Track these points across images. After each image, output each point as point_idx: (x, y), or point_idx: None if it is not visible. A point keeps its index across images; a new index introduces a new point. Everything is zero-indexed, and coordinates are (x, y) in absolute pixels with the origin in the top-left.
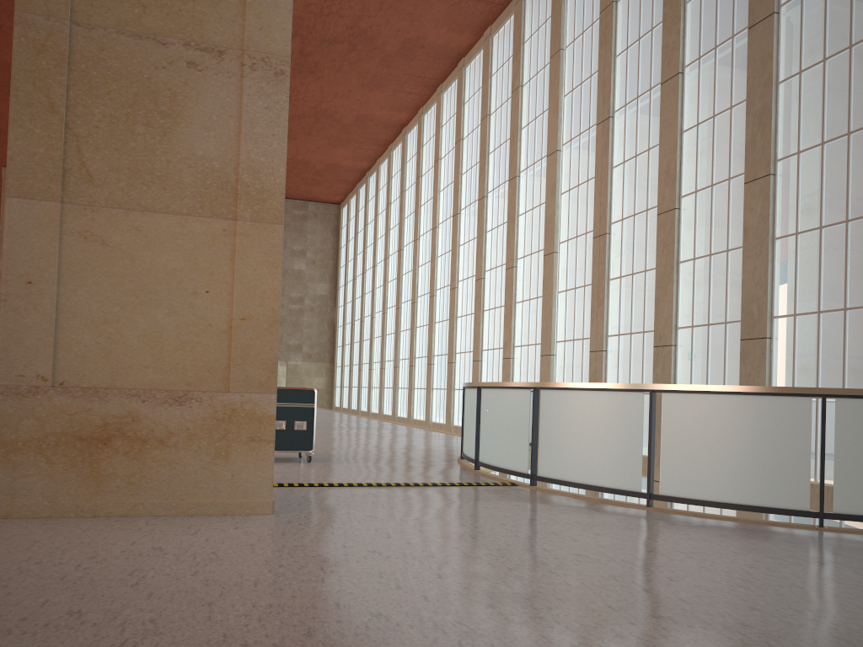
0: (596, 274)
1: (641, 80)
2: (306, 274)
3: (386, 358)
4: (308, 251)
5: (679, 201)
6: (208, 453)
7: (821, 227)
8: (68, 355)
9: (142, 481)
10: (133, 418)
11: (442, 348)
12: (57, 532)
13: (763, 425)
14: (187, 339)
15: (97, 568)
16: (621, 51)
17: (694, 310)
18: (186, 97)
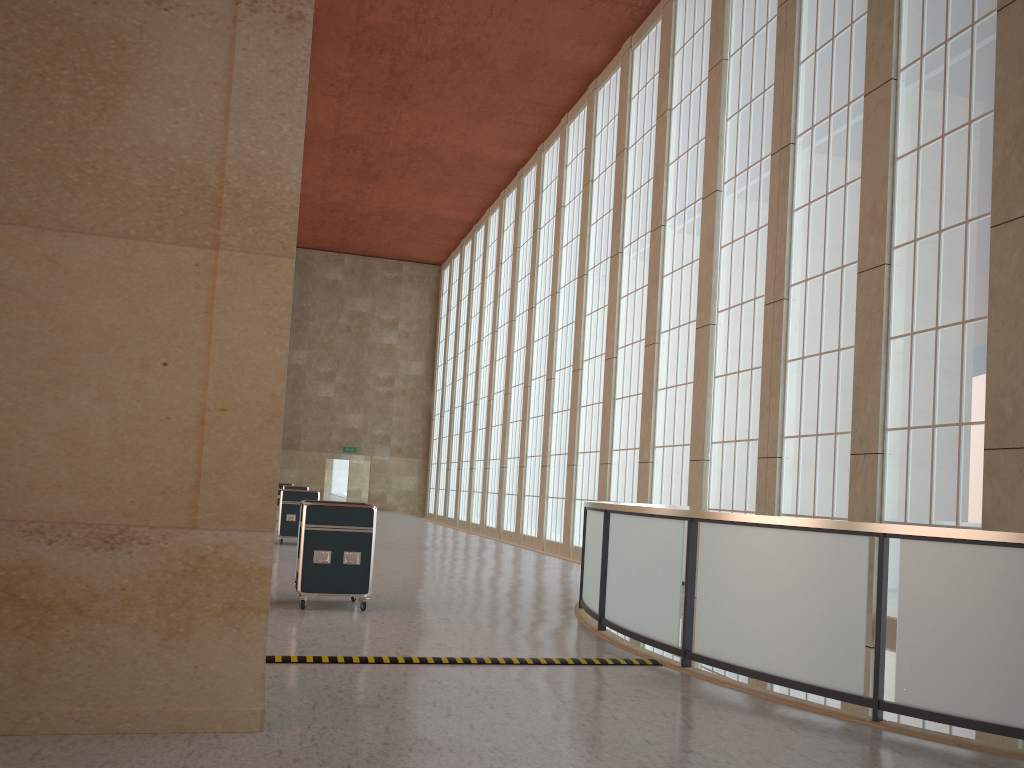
0: (768, 353)
1: (835, 92)
2: (397, 349)
3: (491, 456)
4: (401, 322)
5: (890, 254)
6: (156, 629)
7: None
8: None
9: (43, 675)
10: (32, 570)
11: (560, 445)
12: None
13: None
14: (129, 441)
15: None
16: (807, 56)
17: (911, 405)
18: (142, 50)
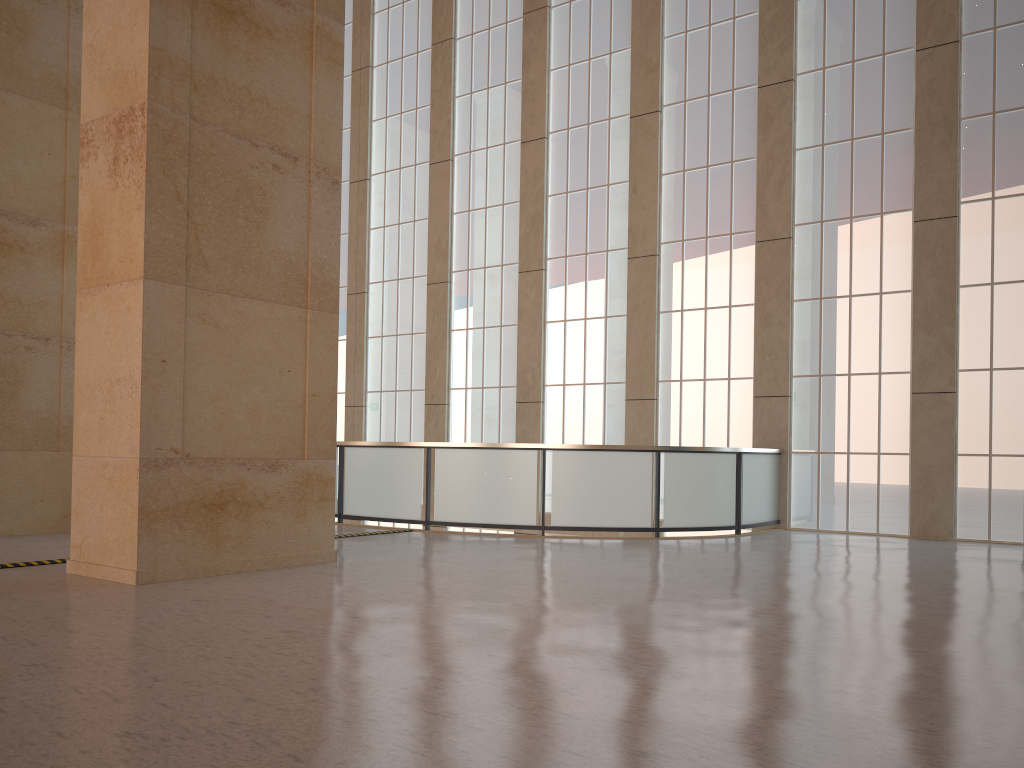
0: (352, 330)
1: (404, 153)
2: None
3: None
4: None
5: (450, 276)
6: (293, 513)
7: (585, 318)
8: (192, 429)
9: (248, 540)
10: (241, 484)
11: None
12: (246, 585)
13: (623, 471)
14: (276, 413)
15: (378, 594)
16: (379, 118)
17: (467, 374)
18: (272, 196)
